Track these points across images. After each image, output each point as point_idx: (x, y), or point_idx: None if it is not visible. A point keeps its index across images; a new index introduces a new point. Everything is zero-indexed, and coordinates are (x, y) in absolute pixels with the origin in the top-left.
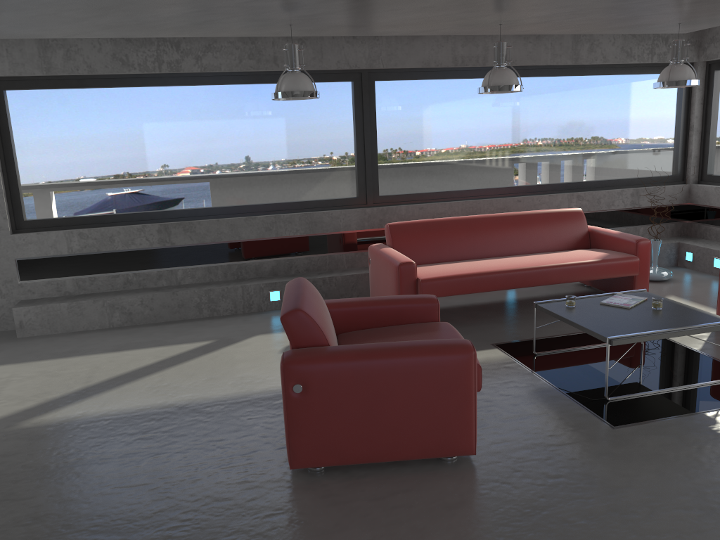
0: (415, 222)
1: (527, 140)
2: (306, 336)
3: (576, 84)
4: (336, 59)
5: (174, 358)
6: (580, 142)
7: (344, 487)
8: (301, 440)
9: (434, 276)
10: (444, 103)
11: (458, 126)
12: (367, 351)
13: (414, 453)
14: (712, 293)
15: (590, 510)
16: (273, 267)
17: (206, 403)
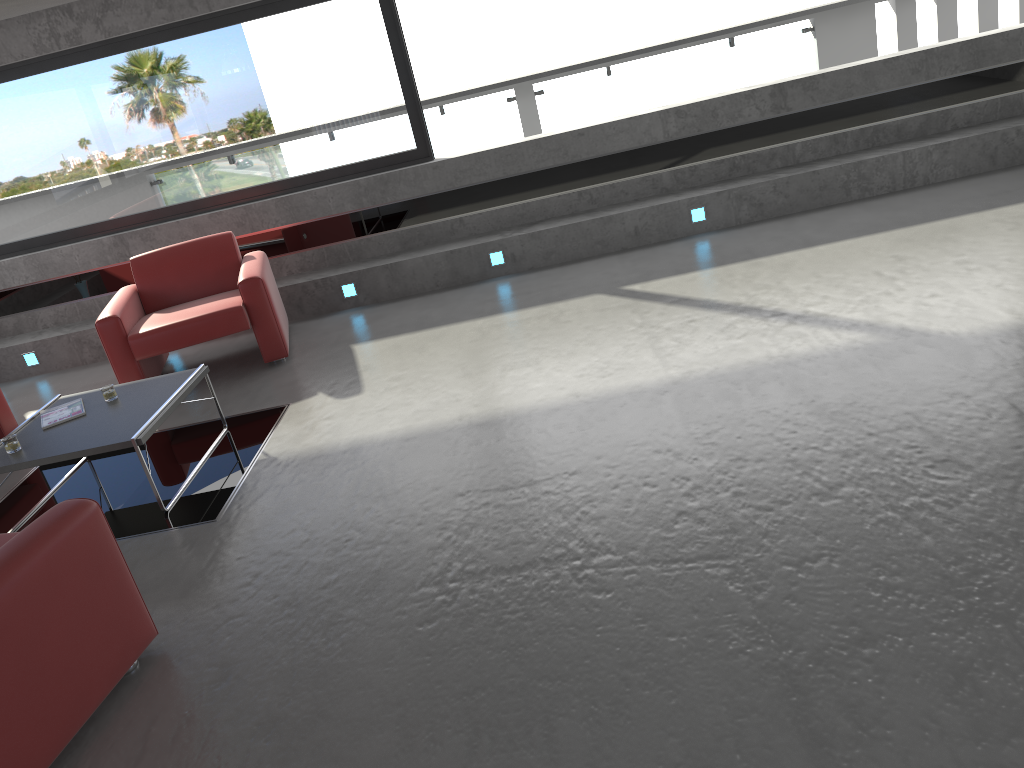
0: None
1: None
2: None
3: None
4: None
5: None
6: None
7: None
8: None
9: None
10: None
11: None
12: None
13: (105, 686)
14: (68, 388)
15: (322, 568)
16: None
17: None
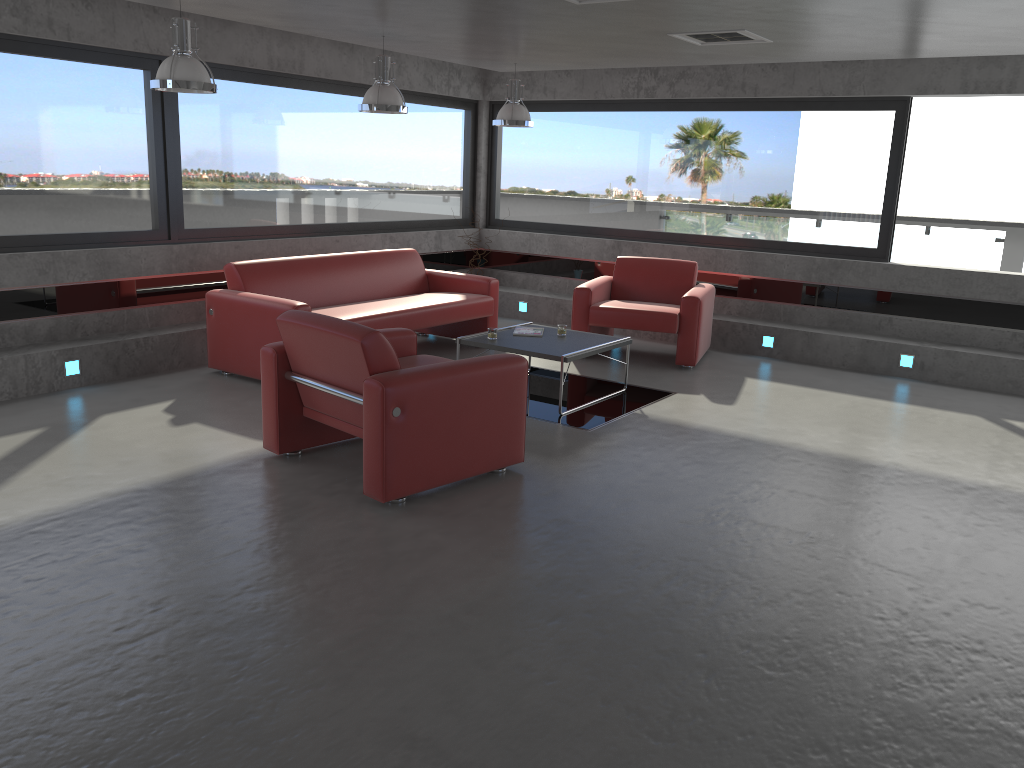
0: (263, 261)
1: (339, 170)
2: (383, 360)
3: None
4: (133, 37)
5: (20, 453)
6: (387, 176)
7: (445, 505)
8: (397, 468)
9: None
10: (254, 114)
11: (269, 145)
12: (449, 368)
13: (483, 466)
14: None
15: (638, 476)
16: (51, 329)
17: (169, 481)
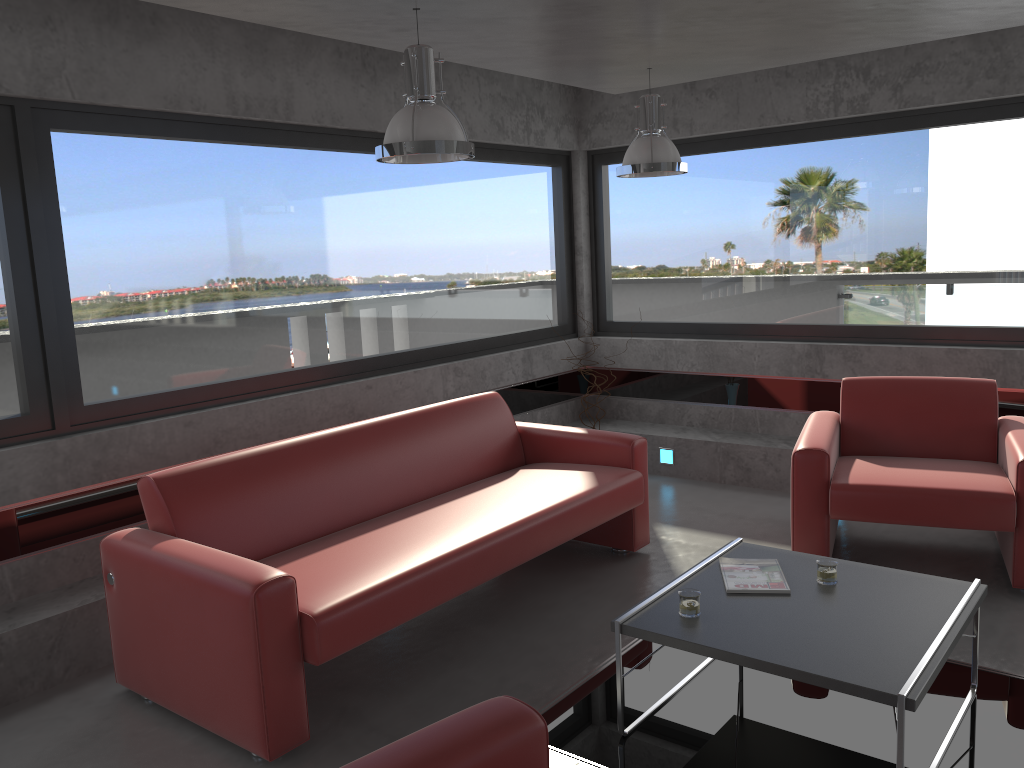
0: (216, 462)
1: (367, 272)
2: None
3: (430, 173)
4: None
5: None
6: (444, 274)
7: None
8: None
9: (339, 599)
10: (211, 193)
11: (243, 243)
12: None
13: None
14: (704, 509)
15: None
16: None
17: None
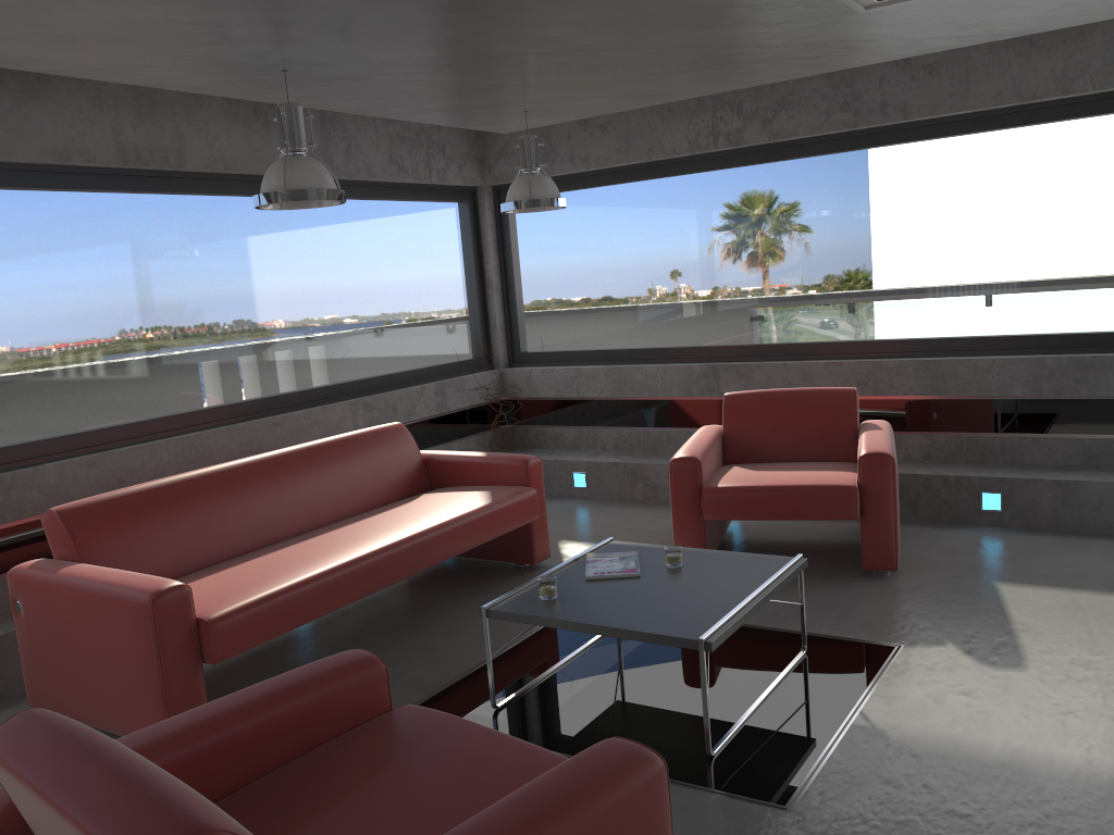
0: (118, 495)
1: (269, 312)
2: None
3: (330, 213)
4: None
5: None
6: (350, 311)
7: None
8: None
9: (234, 605)
10: (105, 241)
11: (140, 288)
12: None
13: None
14: (610, 525)
15: None
16: None
17: None
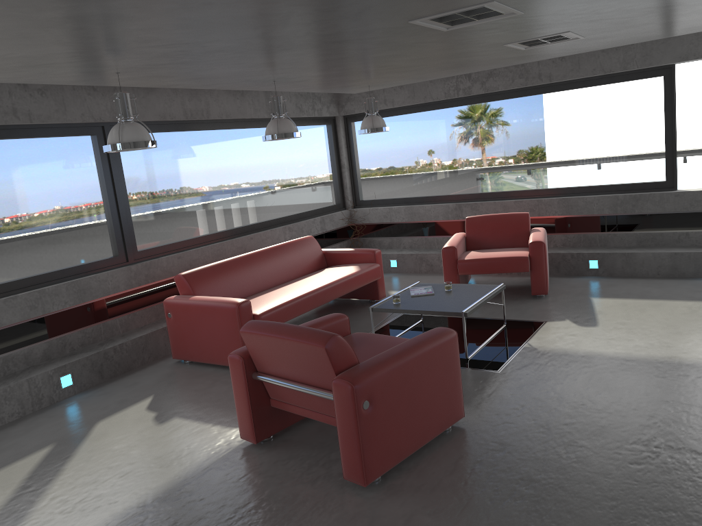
0: (203, 268)
1: (245, 184)
2: (344, 358)
3: None
4: (80, 111)
5: (35, 477)
6: (279, 183)
7: (418, 478)
8: (372, 453)
9: (266, 309)
10: (178, 154)
11: (192, 176)
12: (400, 354)
13: (436, 430)
14: (411, 283)
15: (564, 414)
16: (45, 351)
17: (169, 490)
